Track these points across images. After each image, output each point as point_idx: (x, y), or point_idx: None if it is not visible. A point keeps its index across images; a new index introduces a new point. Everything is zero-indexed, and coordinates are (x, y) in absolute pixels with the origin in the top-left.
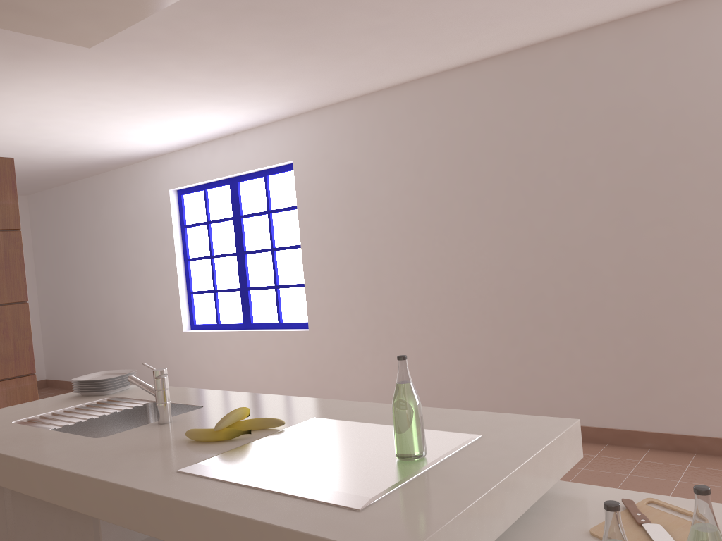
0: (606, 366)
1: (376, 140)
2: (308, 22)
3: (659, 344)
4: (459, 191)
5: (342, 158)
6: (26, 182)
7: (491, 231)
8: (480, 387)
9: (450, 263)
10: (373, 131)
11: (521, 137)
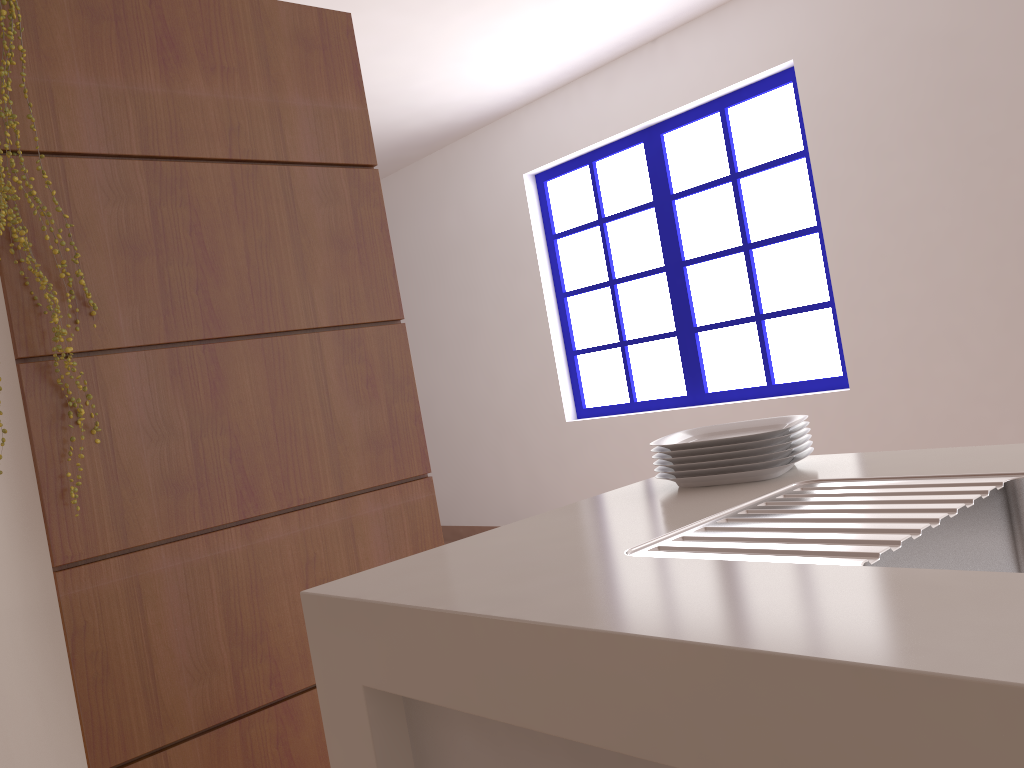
0: None
1: None
2: None
3: None
4: None
5: (920, 24)
6: None
7: None
8: None
9: None
10: None
11: None
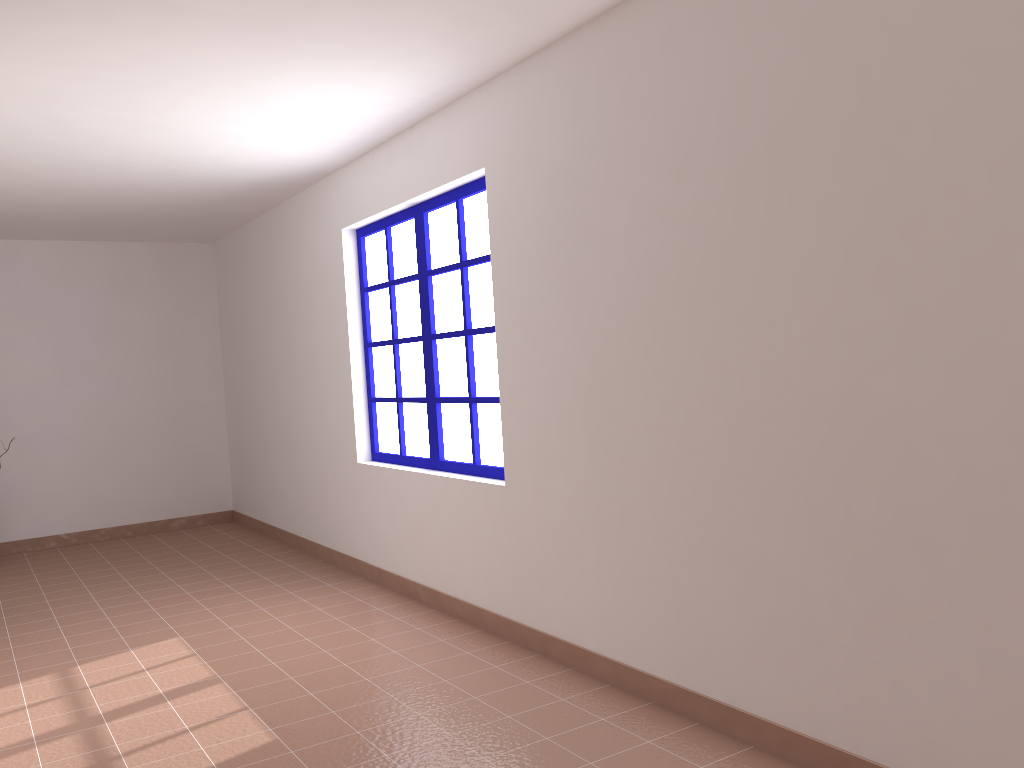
0: None
1: (607, 114)
2: None
3: None
4: (751, 213)
5: (553, 155)
6: (184, 222)
7: (813, 306)
8: (783, 659)
9: (730, 376)
10: (602, 95)
11: (887, 70)
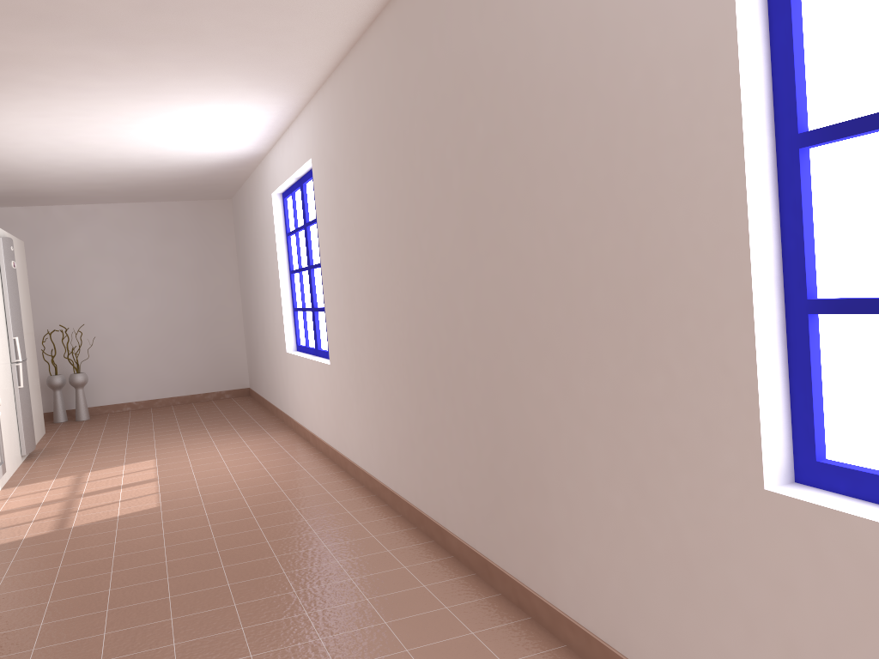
0: (472, 461)
1: (342, 129)
2: (60, 17)
3: (502, 440)
4: (382, 196)
5: (329, 153)
6: (197, 188)
7: (400, 252)
8: (406, 462)
9: (383, 294)
10: (340, 118)
11: (408, 117)
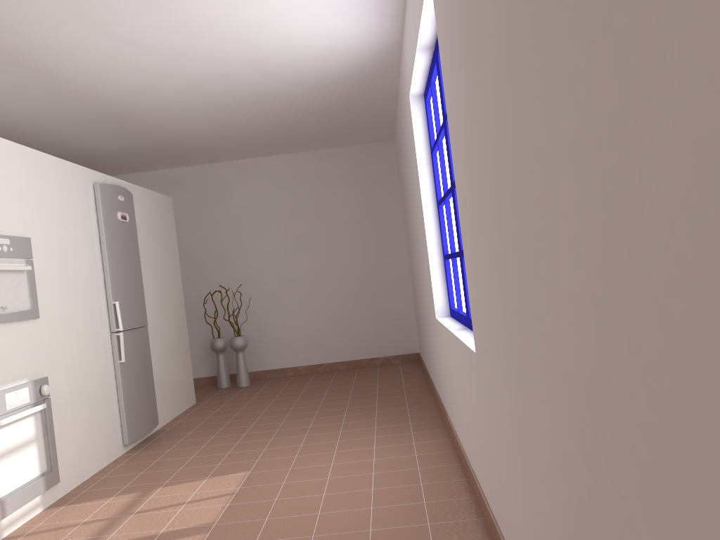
0: None
1: None
2: None
3: None
4: None
5: None
6: (346, 123)
7: None
8: None
9: (583, 155)
10: None
11: None
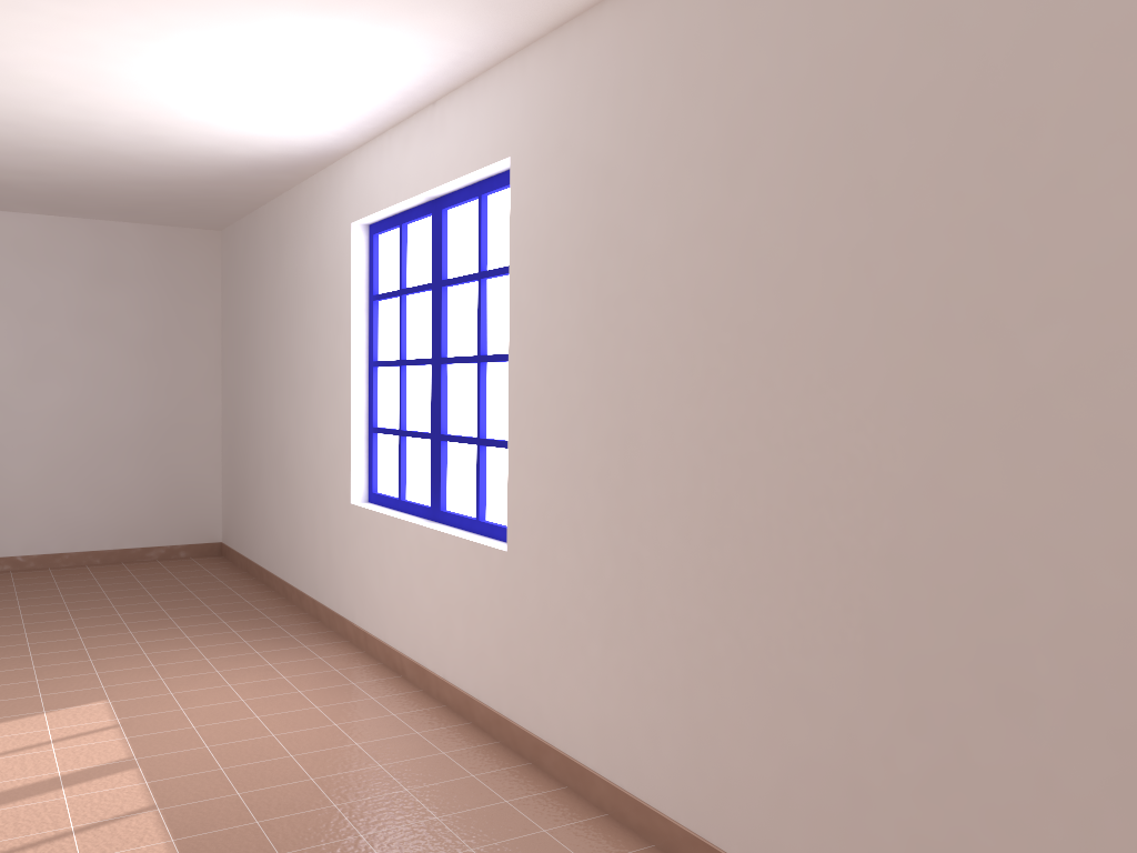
0: None
1: (655, 95)
2: None
3: None
4: (820, 233)
5: (589, 146)
6: (180, 203)
7: (890, 362)
8: (816, 818)
9: (778, 444)
10: (650, 72)
11: (1011, 50)
